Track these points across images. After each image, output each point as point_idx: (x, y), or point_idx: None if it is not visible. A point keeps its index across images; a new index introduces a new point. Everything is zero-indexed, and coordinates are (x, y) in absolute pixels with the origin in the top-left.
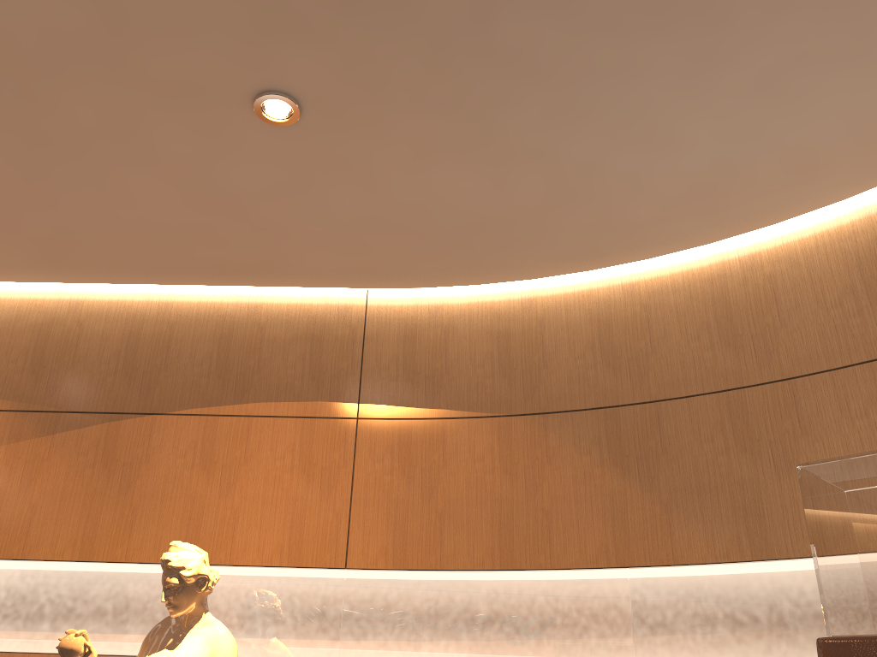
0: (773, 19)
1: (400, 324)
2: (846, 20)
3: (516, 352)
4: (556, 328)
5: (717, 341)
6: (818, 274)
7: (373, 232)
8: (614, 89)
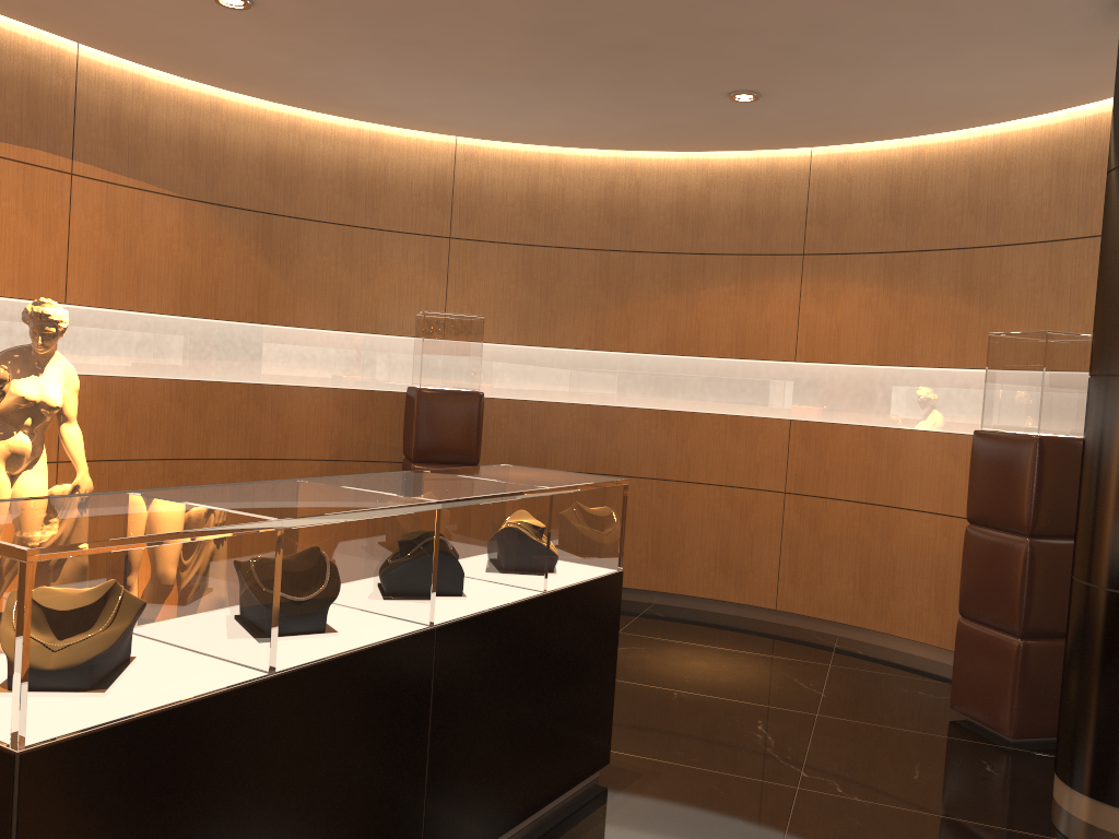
0: (504, 95)
1: (108, 89)
2: (524, 106)
3: (203, 147)
4: (235, 137)
5: (344, 190)
6: (412, 170)
7: (168, 41)
8: (416, 78)
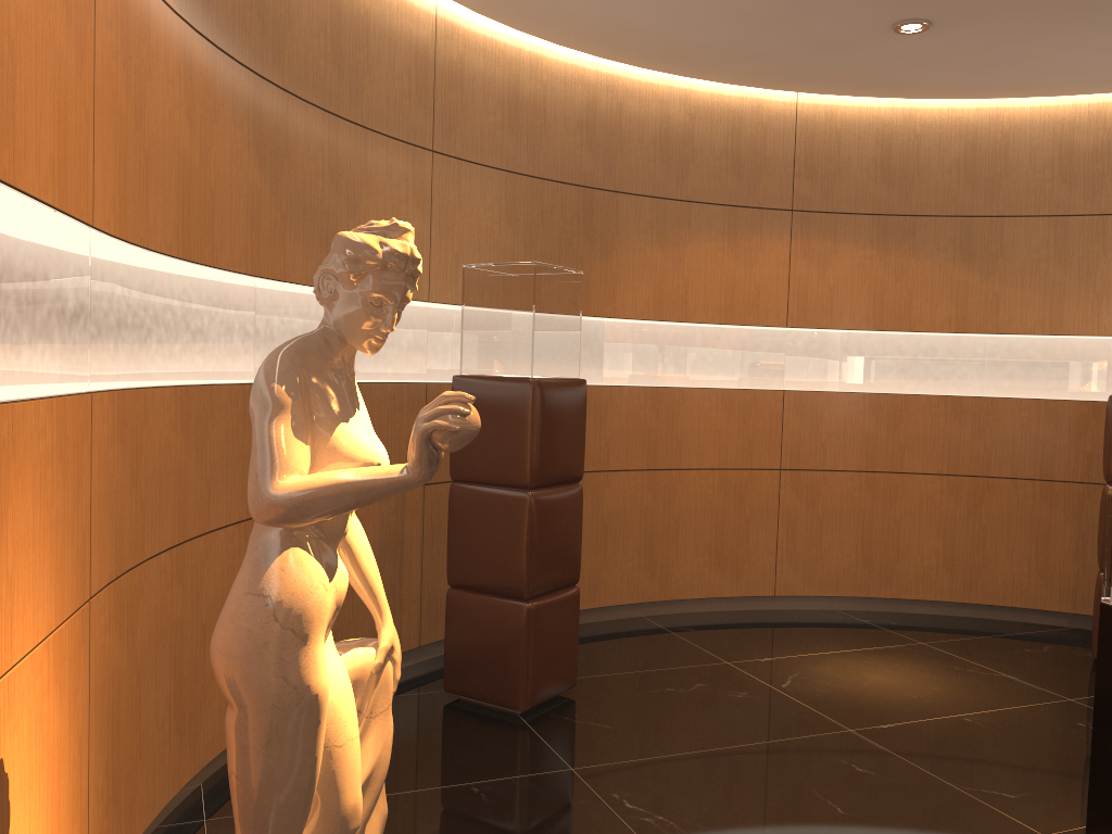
0: None
1: None
2: None
3: None
4: None
5: (329, 53)
6: (394, 39)
7: None
8: None
